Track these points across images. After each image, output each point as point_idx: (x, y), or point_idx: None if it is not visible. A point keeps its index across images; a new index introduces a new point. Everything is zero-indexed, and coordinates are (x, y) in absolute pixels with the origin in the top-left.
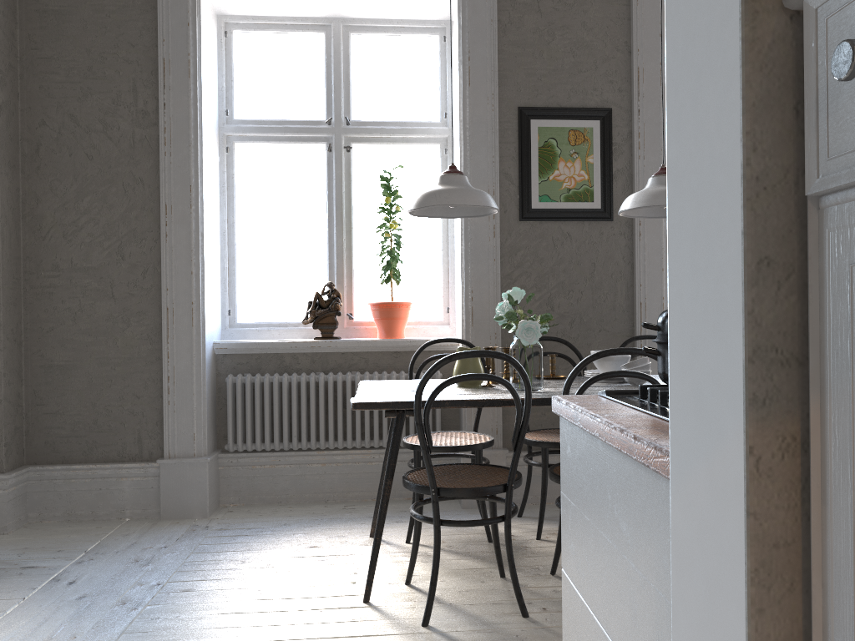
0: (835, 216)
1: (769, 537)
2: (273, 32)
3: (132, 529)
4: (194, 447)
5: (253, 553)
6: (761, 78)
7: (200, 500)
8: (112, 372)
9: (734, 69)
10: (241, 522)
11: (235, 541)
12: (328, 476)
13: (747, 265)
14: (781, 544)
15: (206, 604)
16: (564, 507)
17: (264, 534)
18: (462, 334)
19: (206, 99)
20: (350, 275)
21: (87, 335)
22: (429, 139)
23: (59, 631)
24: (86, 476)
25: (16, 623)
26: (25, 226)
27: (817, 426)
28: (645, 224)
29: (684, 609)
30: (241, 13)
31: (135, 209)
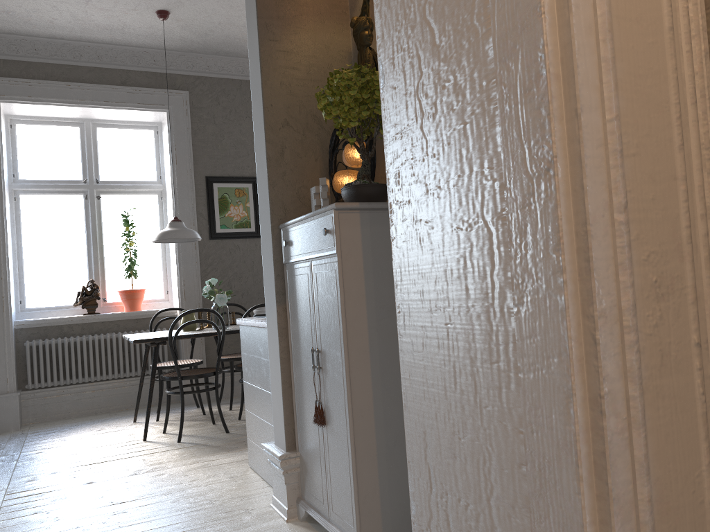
0: (287, 267)
1: (281, 327)
2: (44, 125)
3: None
4: (8, 387)
5: (65, 437)
6: (275, 241)
7: (14, 419)
8: None
9: (270, 238)
10: (45, 428)
11: (48, 435)
12: (96, 398)
13: (274, 276)
14: (284, 328)
15: (54, 454)
16: (243, 357)
17: (65, 430)
18: (179, 305)
19: (5, 170)
20: (103, 274)
21: None
22: (151, 191)
23: None
24: None
25: None
26: None
27: (287, 305)
28: None
29: (270, 351)
30: (22, 114)
31: None
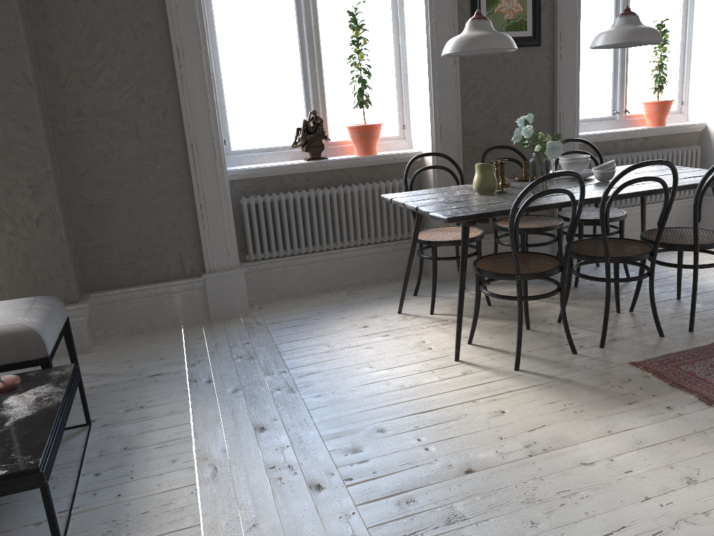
0: None
1: None
2: None
3: (198, 333)
4: (230, 261)
5: (325, 338)
6: None
7: (241, 303)
8: (148, 205)
9: None
10: (282, 316)
11: (297, 331)
12: (328, 271)
13: None
14: None
15: (342, 380)
16: None
17: (313, 322)
18: (432, 148)
19: None
20: (323, 102)
21: (120, 175)
22: None
23: (256, 417)
24: (141, 296)
25: (210, 417)
26: (42, 75)
27: None
28: (564, 48)
29: None
30: None
31: (147, 53)
